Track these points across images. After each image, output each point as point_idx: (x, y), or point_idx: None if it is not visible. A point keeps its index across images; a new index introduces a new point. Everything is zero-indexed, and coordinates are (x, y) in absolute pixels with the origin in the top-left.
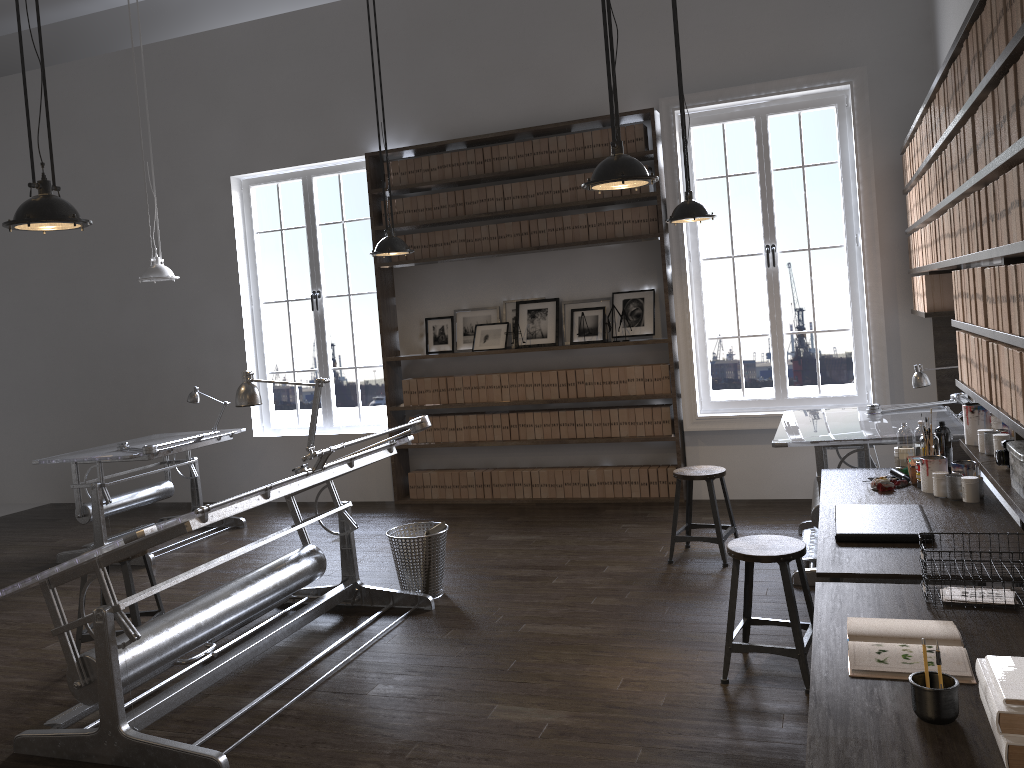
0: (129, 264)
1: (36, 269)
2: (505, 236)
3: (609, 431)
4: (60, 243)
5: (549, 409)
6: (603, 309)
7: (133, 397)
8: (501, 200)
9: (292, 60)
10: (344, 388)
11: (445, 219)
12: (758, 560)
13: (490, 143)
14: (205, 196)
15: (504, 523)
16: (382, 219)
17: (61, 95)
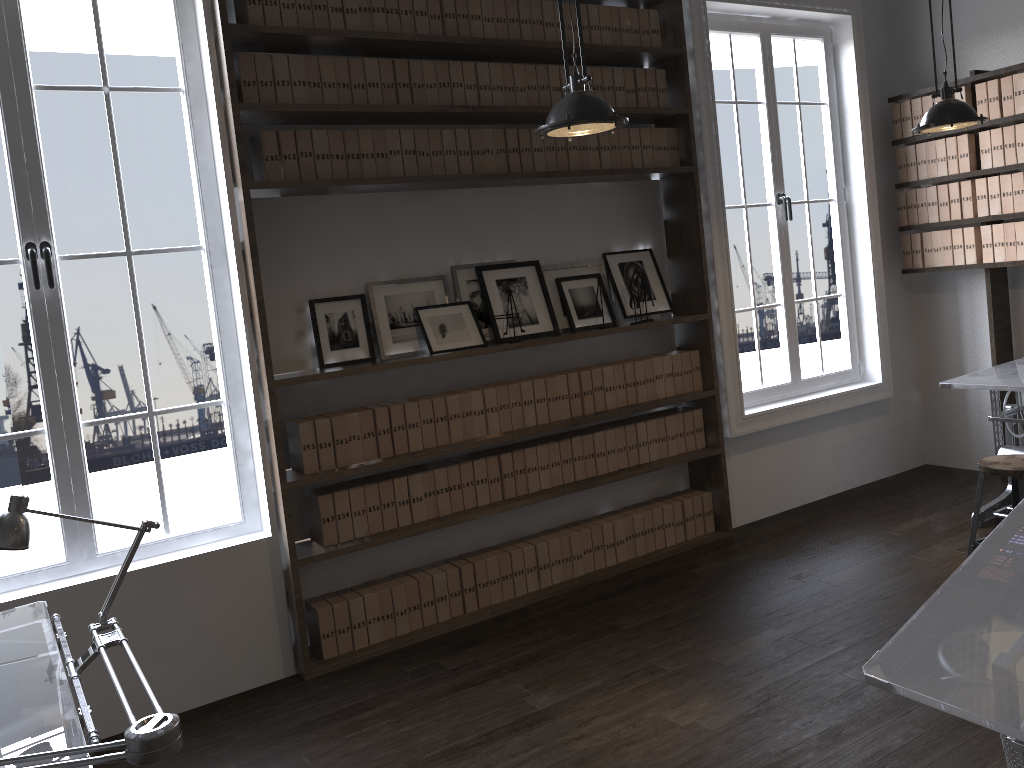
0: None
1: None
2: (483, 151)
3: (637, 456)
4: None
5: (537, 439)
6: (599, 277)
7: None
8: (474, 89)
9: None
10: None
11: (391, 107)
12: None
13: None
14: None
15: (642, 634)
16: (242, 92)
17: None
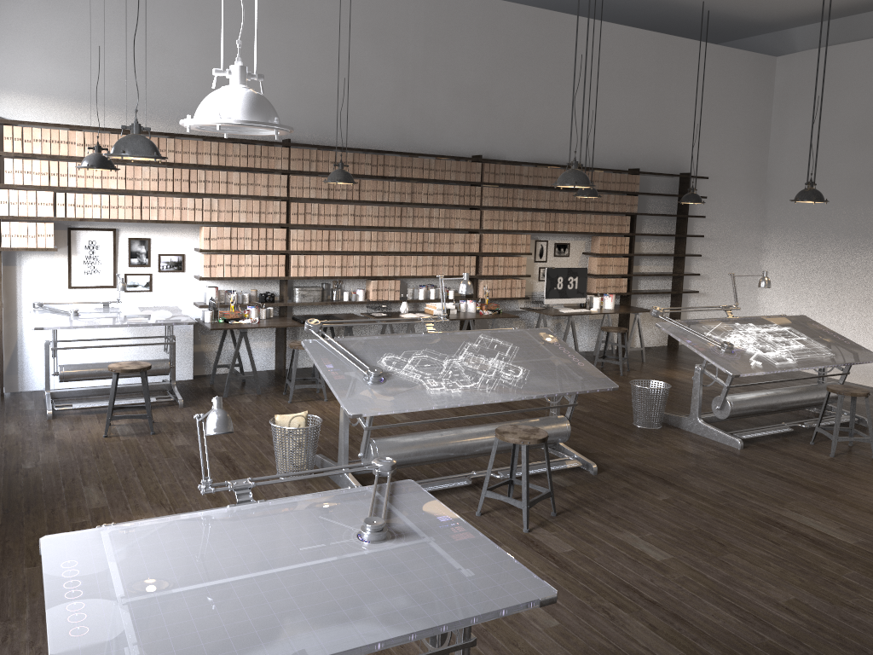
0: None
1: None
2: None
3: None
4: None
5: None
6: None
7: None
8: None
9: None
10: None
11: None
12: None
13: None
14: None
15: (21, 520)
16: None
17: None
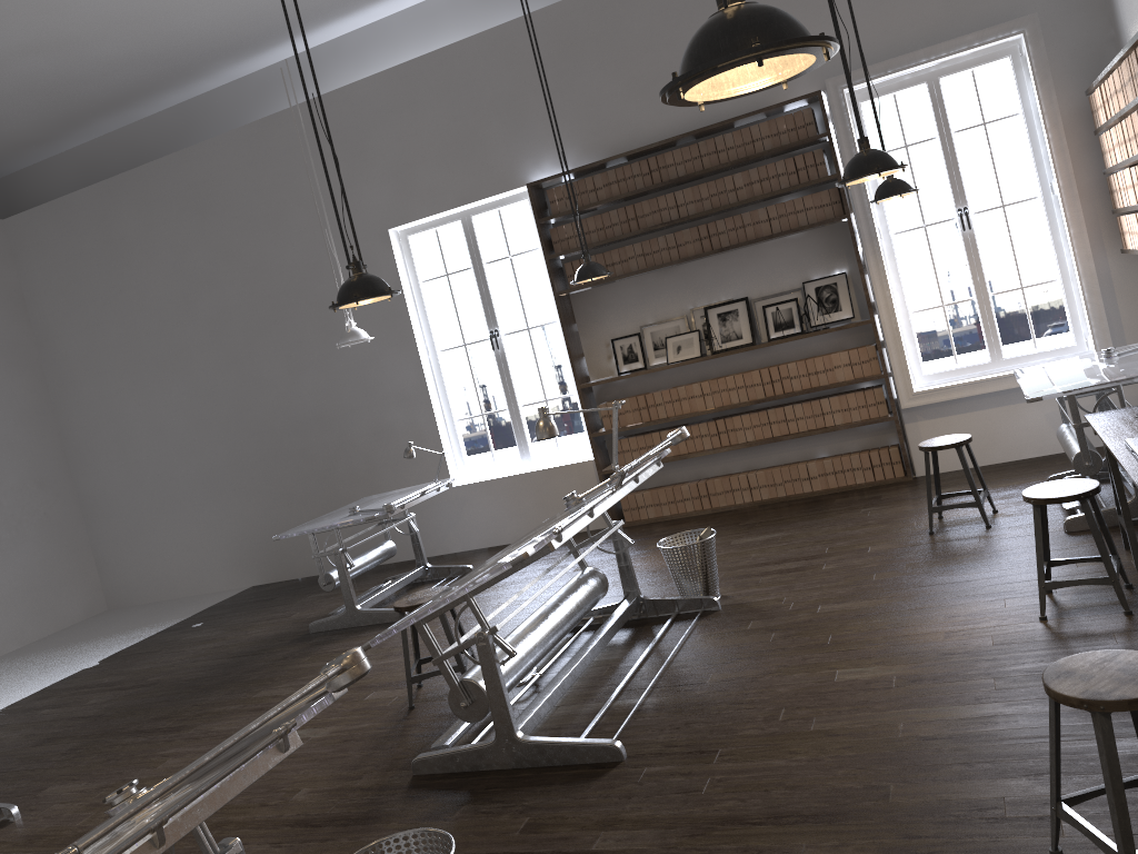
0: (296, 334)
1: (201, 355)
2: (684, 243)
3: (822, 421)
4: (221, 325)
5: (755, 410)
6: (796, 300)
7: (322, 467)
8: (674, 208)
9: (434, 102)
10: (503, 428)
11: (620, 236)
12: (1060, 501)
13: (652, 152)
14: (365, 253)
15: (738, 528)
16: (553, 247)
17: (199, 176)
